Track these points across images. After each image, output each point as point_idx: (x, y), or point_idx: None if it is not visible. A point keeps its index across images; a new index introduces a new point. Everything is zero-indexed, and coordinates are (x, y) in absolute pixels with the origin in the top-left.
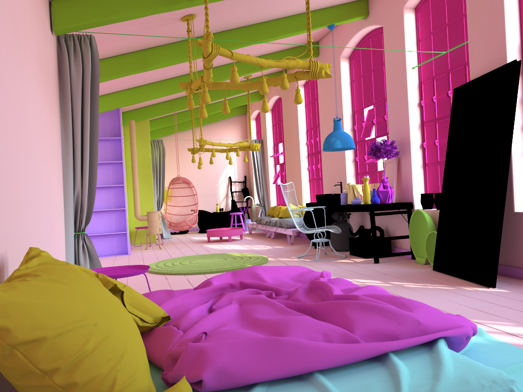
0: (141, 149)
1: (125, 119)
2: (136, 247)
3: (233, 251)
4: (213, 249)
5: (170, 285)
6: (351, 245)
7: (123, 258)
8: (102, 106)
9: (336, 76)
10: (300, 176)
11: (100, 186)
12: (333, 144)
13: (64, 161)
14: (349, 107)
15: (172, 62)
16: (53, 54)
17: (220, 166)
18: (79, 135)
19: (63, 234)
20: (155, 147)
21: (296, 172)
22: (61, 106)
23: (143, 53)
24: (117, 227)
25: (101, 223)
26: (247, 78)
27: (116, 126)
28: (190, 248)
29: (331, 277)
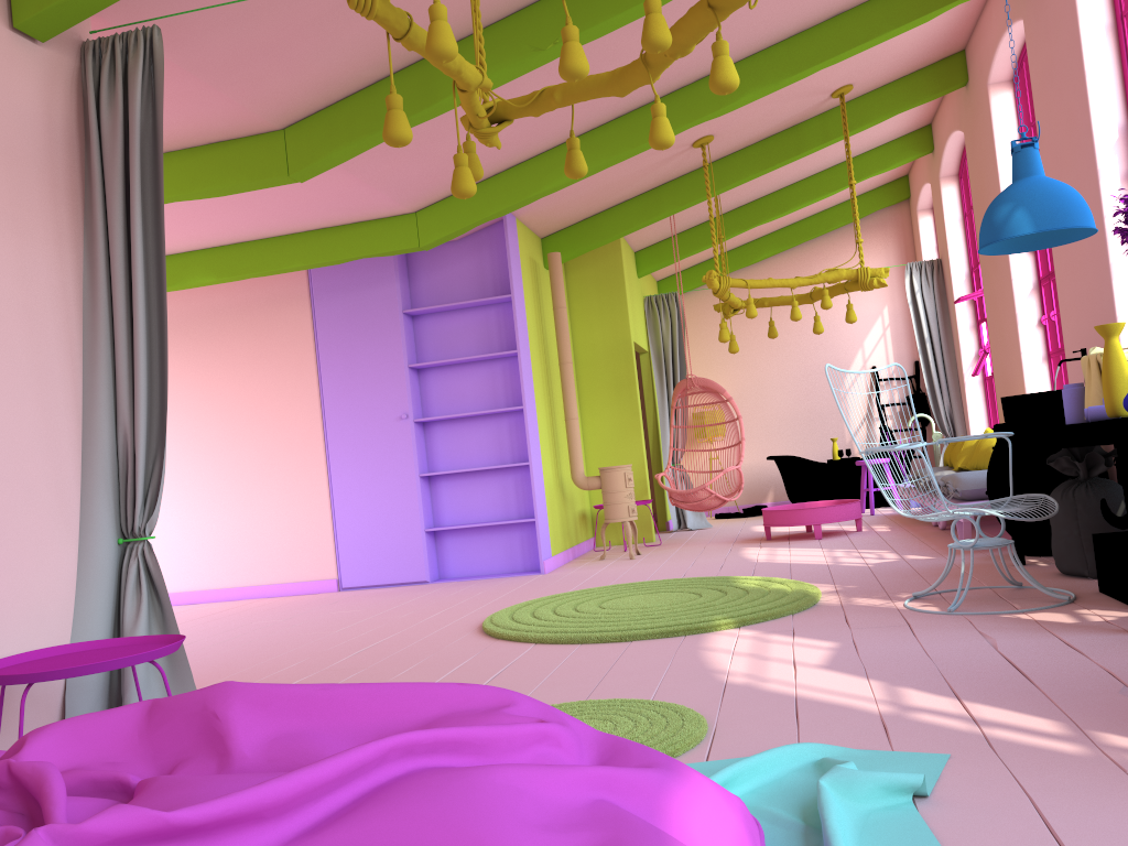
0: (608, 319)
1: (550, 252)
2: (593, 554)
3: (776, 570)
4: (740, 563)
5: (448, 675)
6: (1099, 561)
7: (517, 582)
8: (442, 227)
9: (1065, 16)
10: (1016, 348)
11: (472, 414)
12: (1005, 226)
13: (88, 356)
14: (1115, 104)
15: (499, 73)
16: (31, 90)
17: (847, 342)
18: (120, 287)
19: (55, 545)
20: (661, 313)
21: (1008, 337)
22: (86, 220)
23: (427, 67)
24: (520, 507)
25: (485, 499)
26: (840, 97)
27: (506, 270)
28: (694, 559)
29: (560, 744)
